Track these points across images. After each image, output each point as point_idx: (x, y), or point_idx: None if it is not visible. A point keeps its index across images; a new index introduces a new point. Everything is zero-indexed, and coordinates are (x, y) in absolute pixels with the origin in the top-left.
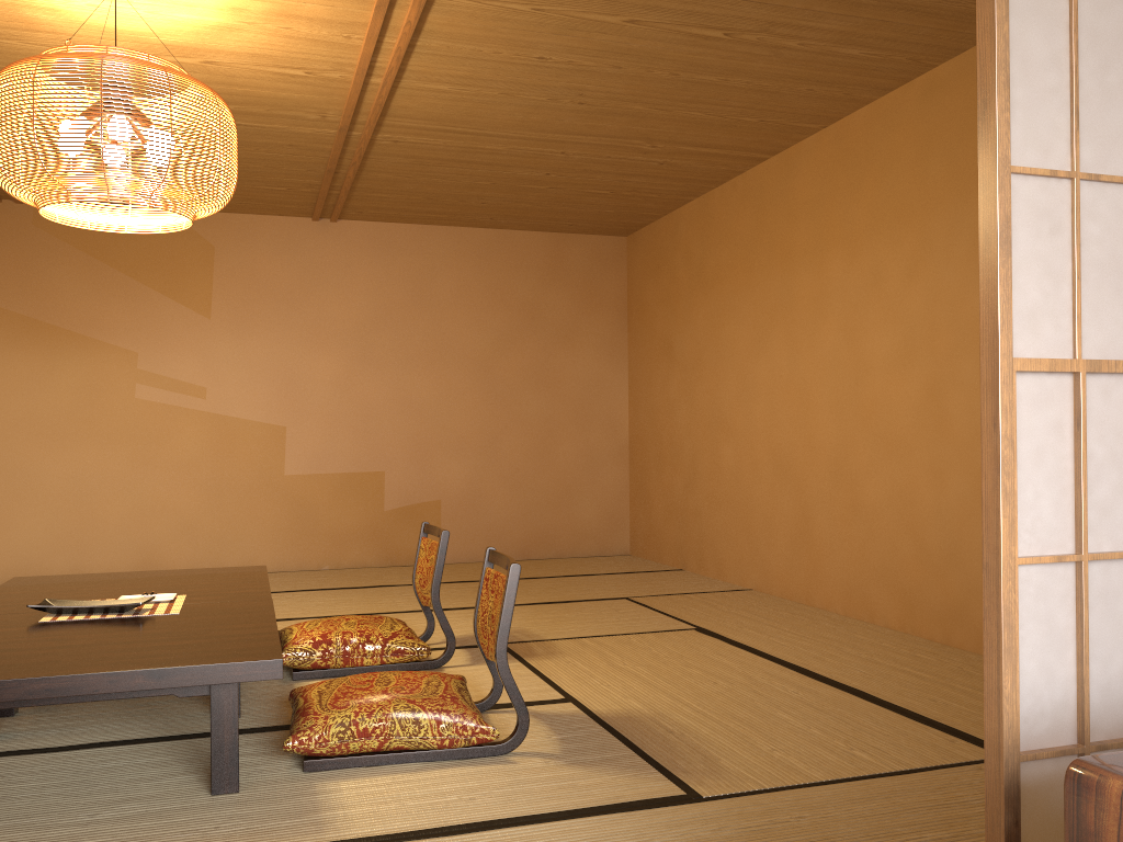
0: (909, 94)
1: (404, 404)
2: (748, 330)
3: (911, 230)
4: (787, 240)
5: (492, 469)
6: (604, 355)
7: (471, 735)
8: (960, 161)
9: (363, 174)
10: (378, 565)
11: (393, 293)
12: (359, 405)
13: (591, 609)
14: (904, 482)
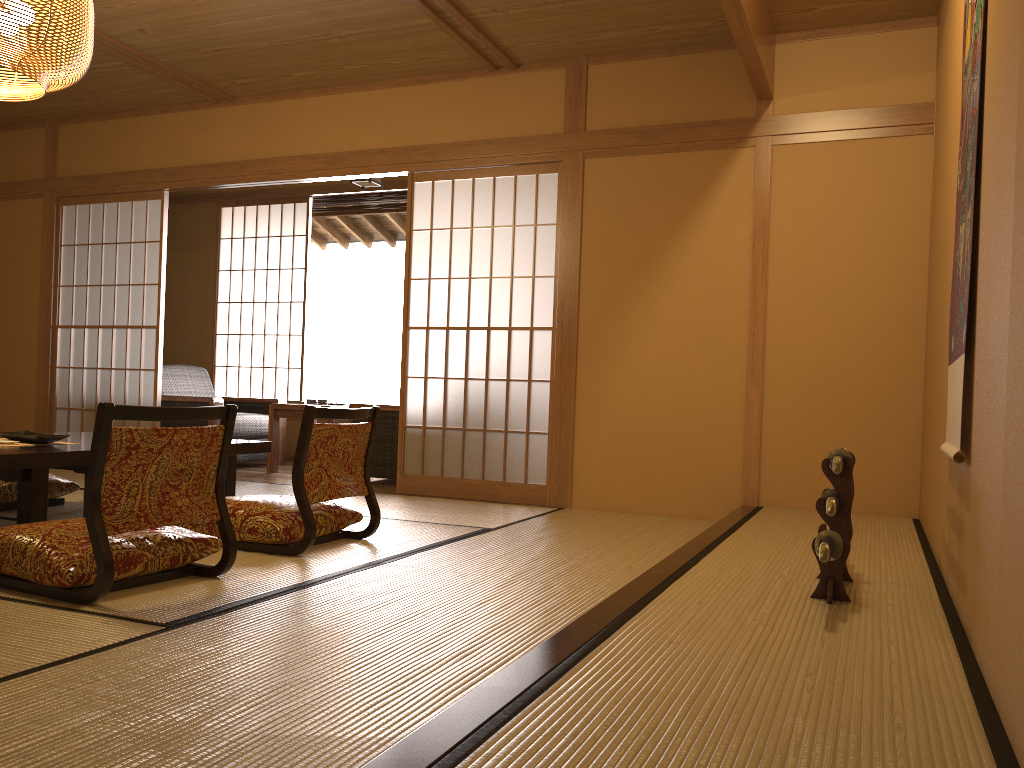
0: None
1: None
2: None
3: None
4: None
5: None
6: None
7: None
8: None
9: None
10: None
11: None
12: None
13: None
14: None
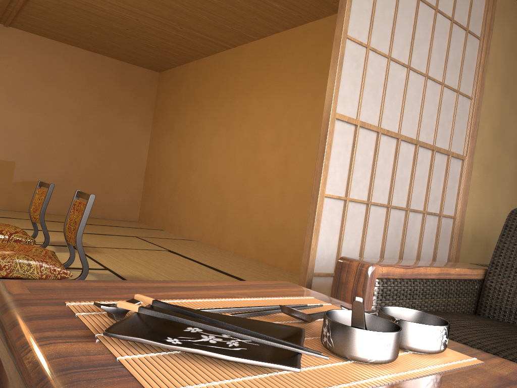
0: (295, 32)
1: (32, 129)
2: (210, 124)
3: (287, 90)
4: (234, 86)
5: (75, 170)
6: (140, 126)
7: (57, 274)
8: (311, 64)
9: (28, 3)
10: (5, 209)
11: (34, 71)
12: (6, 125)
13: (118, 238)
14: (268, 197)
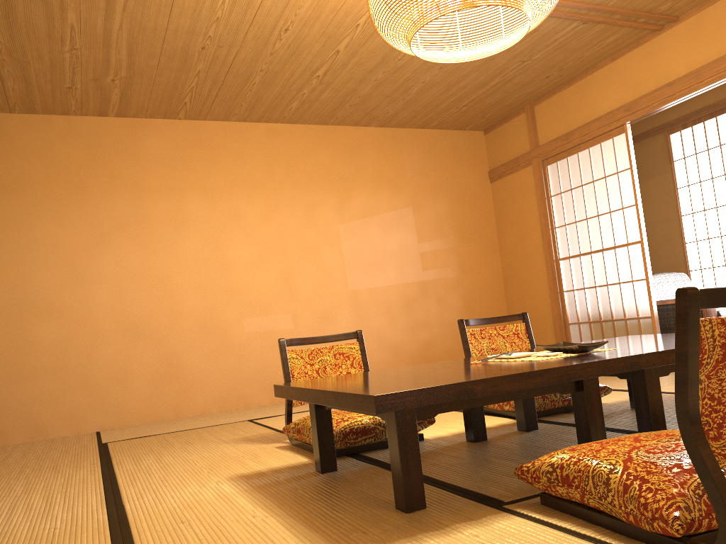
0: (256, 129)
1: None
2: (80, 233)
3: (263, 196)
4: (137, 177)
5: None
6: None
7: None
8: (294, 171)
9: None
10: None
11: None
12: None
13: (148, 442)
14: (268, 325)
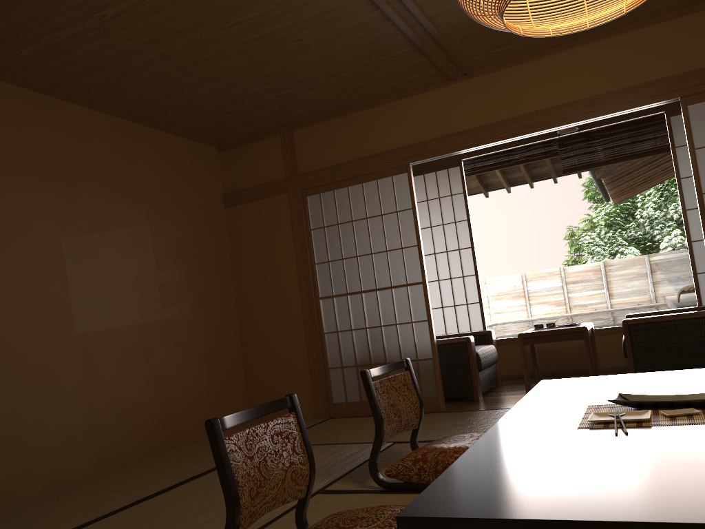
0: None
1: None
2: None
3: None
4: None
5: None
6: None
7: None
8: None
9: None
10: None
11: None
12: None
13: None
14: None
